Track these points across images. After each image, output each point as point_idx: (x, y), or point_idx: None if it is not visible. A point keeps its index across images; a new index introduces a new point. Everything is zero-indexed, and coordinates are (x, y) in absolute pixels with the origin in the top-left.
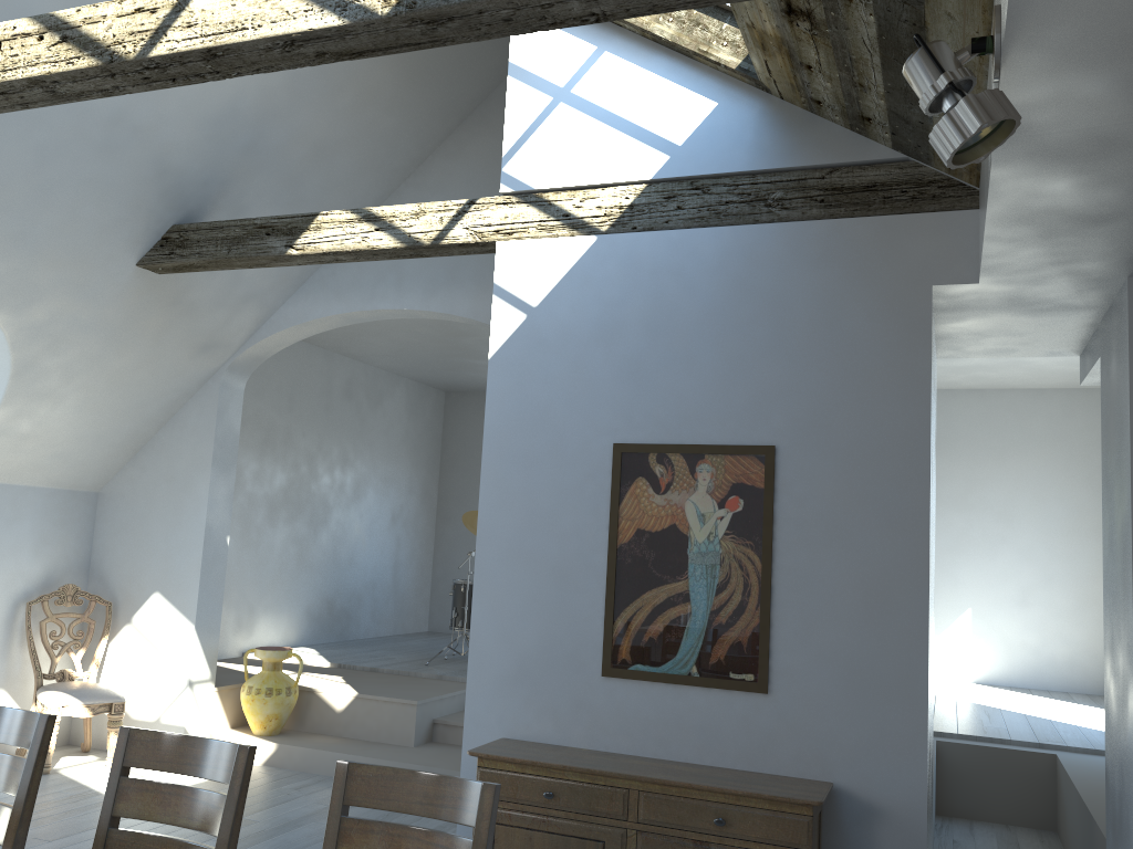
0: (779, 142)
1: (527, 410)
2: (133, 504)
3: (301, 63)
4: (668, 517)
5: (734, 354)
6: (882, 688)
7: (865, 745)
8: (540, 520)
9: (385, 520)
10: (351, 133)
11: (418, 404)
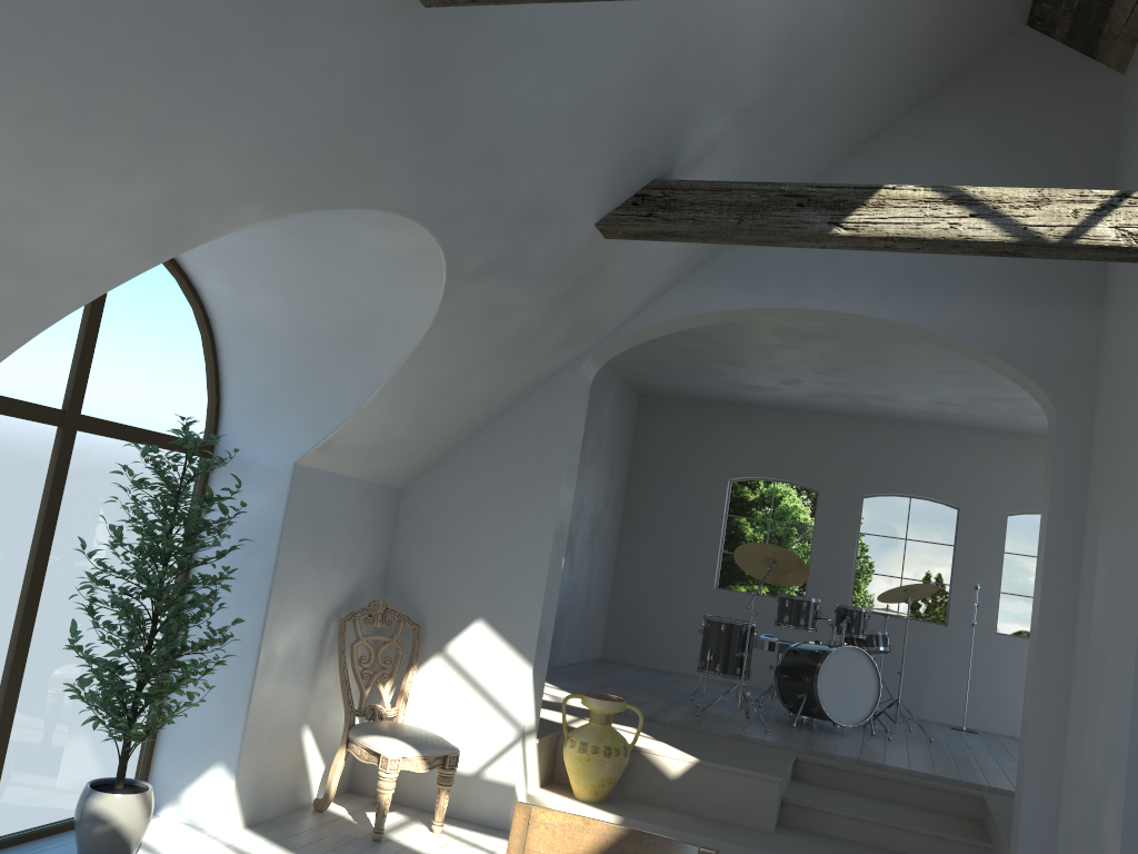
0: None
1: None
2: (450, 508)
3: None
4: None
5: None
6: None
7: None
8: None
9: (588, 533)
10: (850, 91)
11: (622, 406)
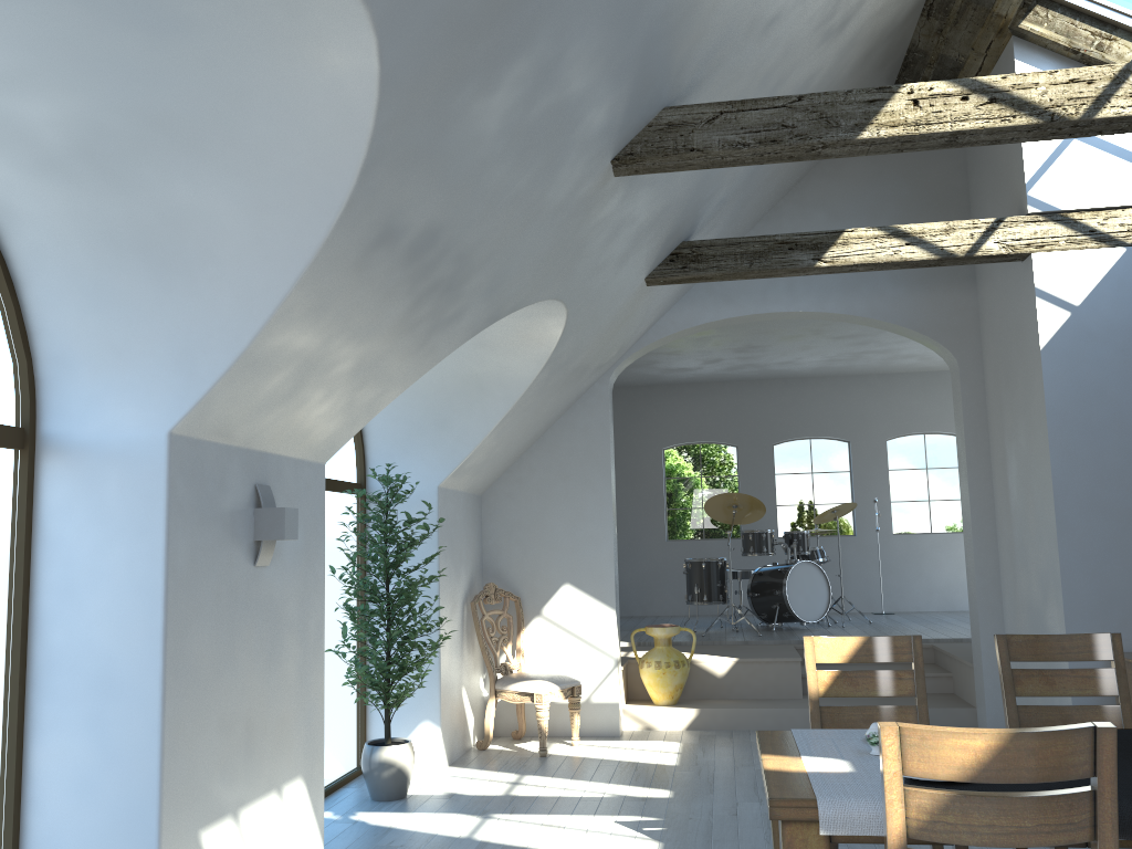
0: None
1: (1083, 389)
2: (525, 504)
3: None
4: None
5: None
6: None
7: None
8: (1110, 476)
9: None
10: None
11: None
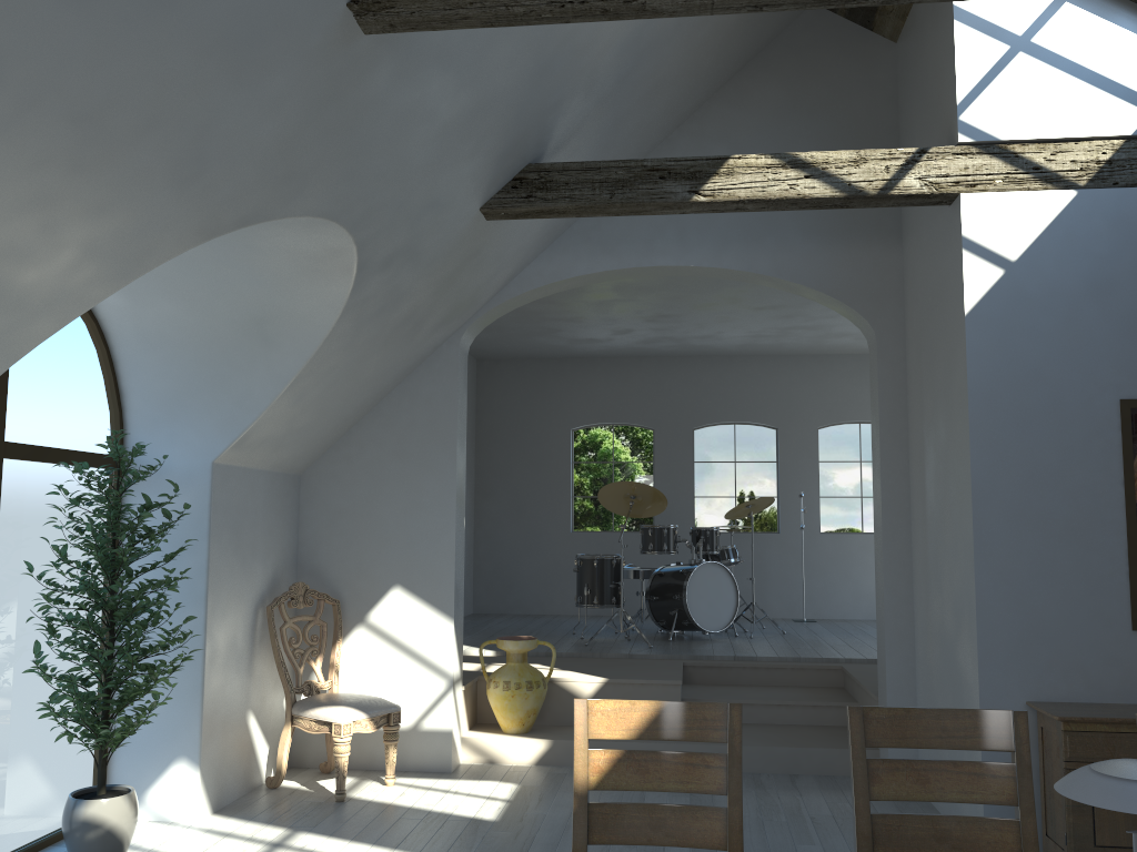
0: None
1: (1016, 368)
2: (352, 487)
3: None
4: None
5: None
6: None
7: None
8: (1044, 479)
9: None
10: (682, 71)
11: None
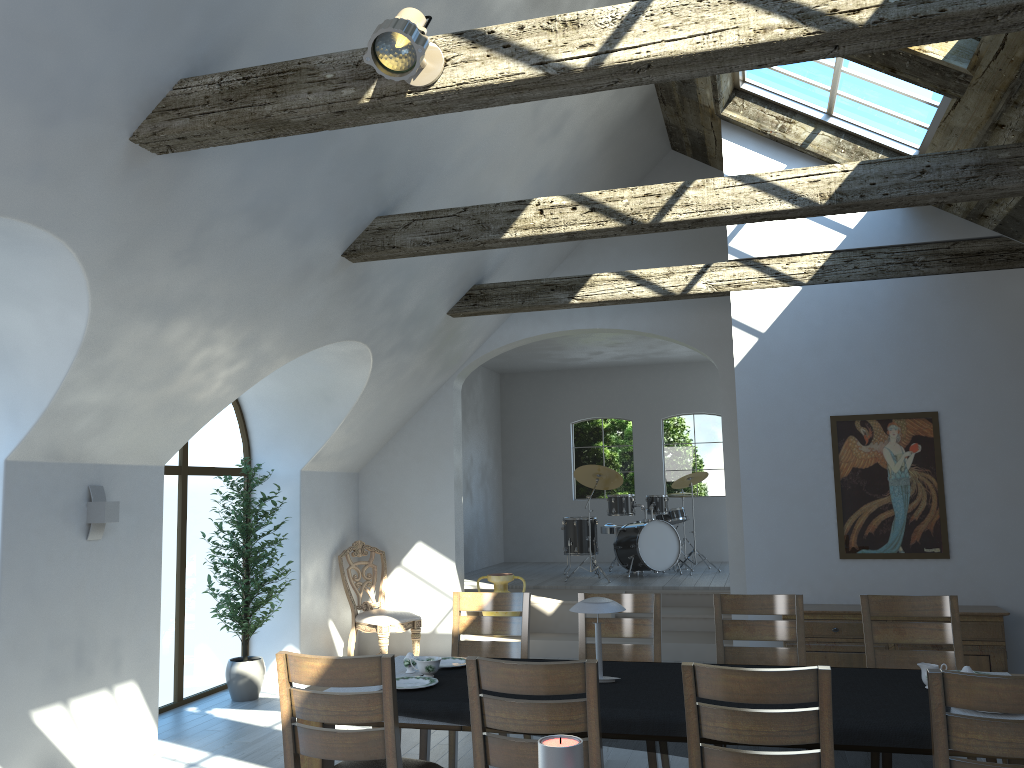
0: (918, 226)
1: (766, 398)
2: (390, 479)
3: (744, 222)
4: (872, 459)
5: (903, 357)
6: (1020, 548)
7: (1013, 582)
8: (784, 466)
9: (479, 477)
10: None
11: (488, 385)
